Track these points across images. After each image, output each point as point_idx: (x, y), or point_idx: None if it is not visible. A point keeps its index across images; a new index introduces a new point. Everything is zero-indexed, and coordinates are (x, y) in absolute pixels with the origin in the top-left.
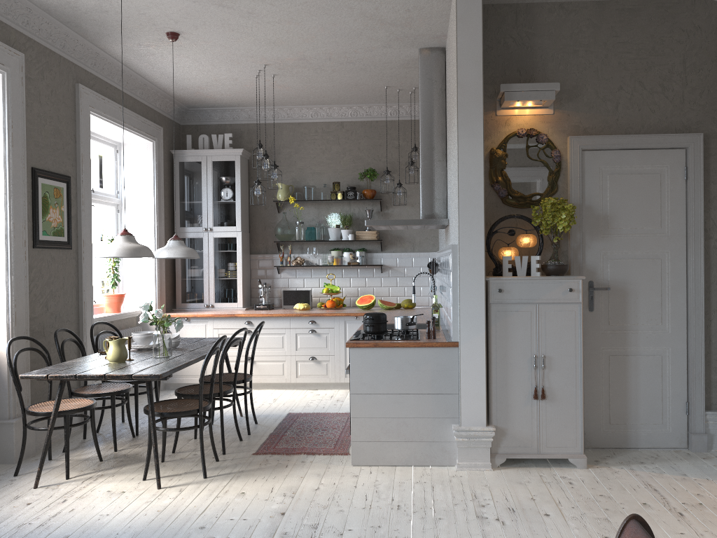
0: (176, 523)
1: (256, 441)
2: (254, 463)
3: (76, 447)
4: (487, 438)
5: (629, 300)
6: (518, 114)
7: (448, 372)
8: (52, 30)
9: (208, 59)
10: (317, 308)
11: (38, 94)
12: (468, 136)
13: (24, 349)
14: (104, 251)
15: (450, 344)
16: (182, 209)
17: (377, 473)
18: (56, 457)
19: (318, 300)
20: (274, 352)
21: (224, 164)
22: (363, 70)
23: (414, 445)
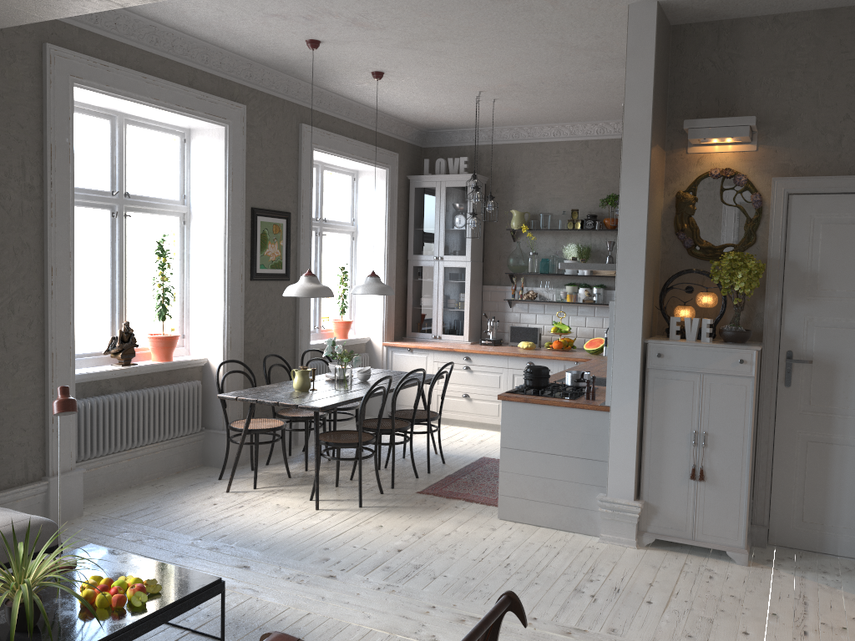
0: (309, 541)
1: (430, 481)
2: (412, 501)
3: (278, 462)
4: (633, 514)
5: (838, 378)
6: (713, 151)
7: (599, 437)
8: (274, 78)
9: (421, 90)
10: (546, 348)
11: (260, 140)
12: (632, 183)
13: (232, 372)
14: (288, 291)
15: (602, 408)
16: (415, 236)
17: (516, 530)
18: (258, 468)
19: (549, 339)
20: (490, 391)
21: (457, 190)
22: (586, 90)
23: (560, 509)
